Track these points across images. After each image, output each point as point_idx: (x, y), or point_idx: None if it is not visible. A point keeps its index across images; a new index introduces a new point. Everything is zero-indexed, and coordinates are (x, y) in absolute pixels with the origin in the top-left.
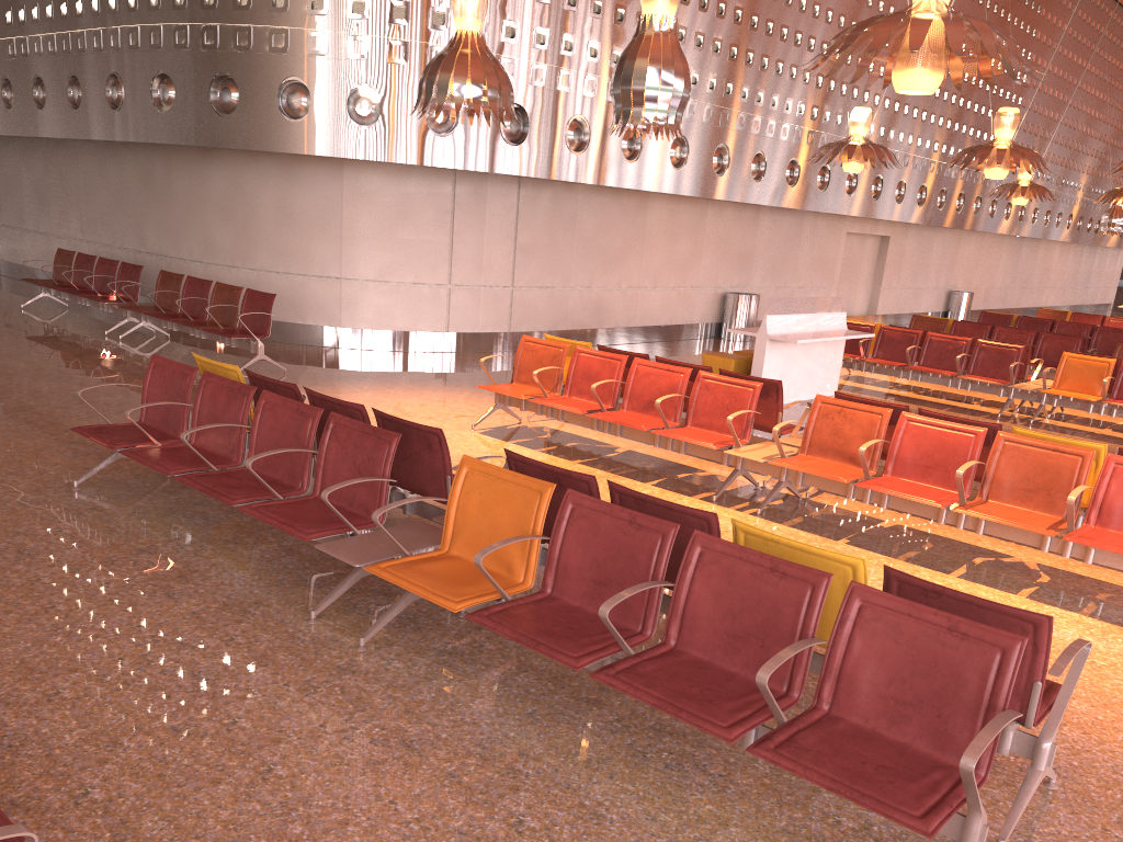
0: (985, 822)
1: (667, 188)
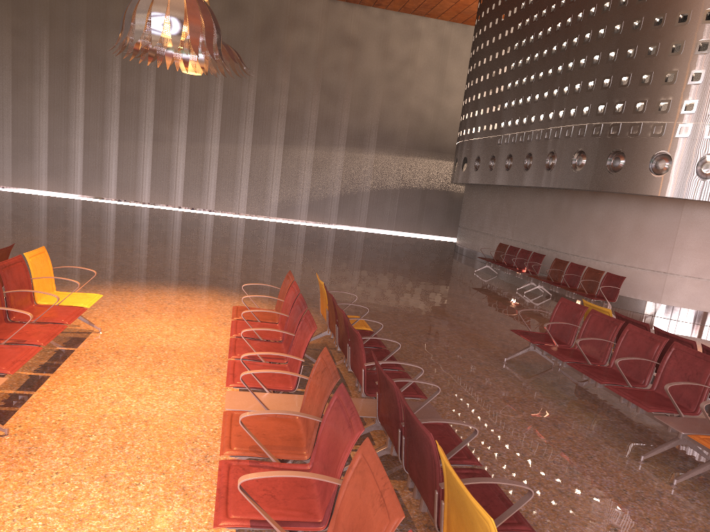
0: None
1: None
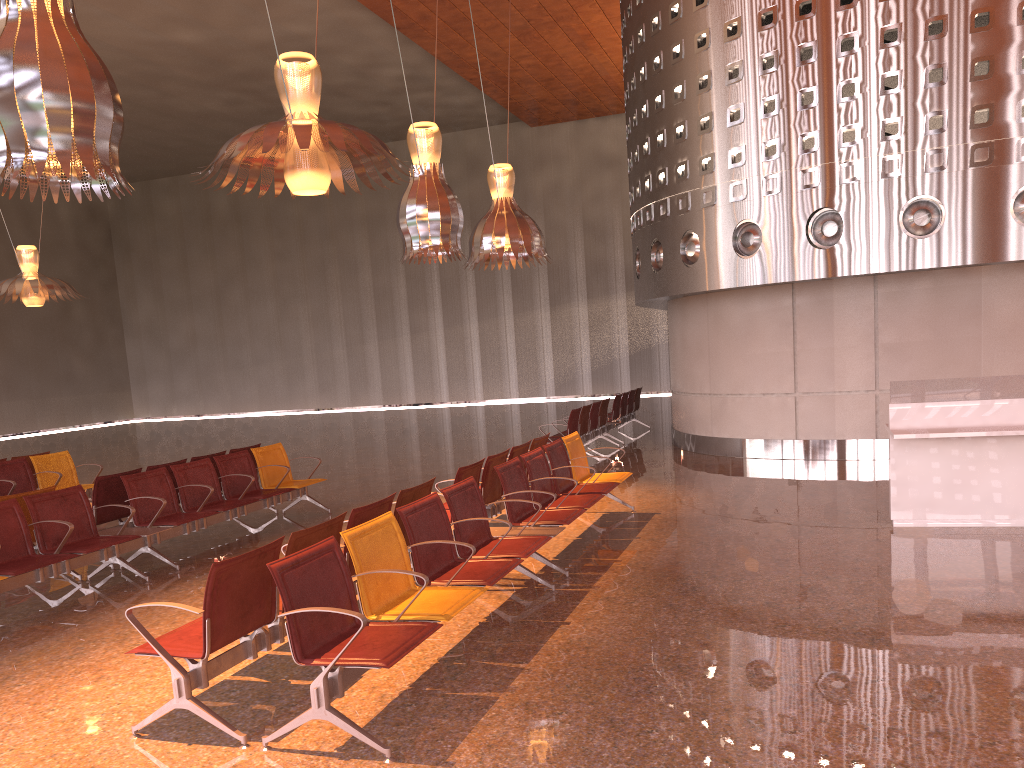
0: None
1: None
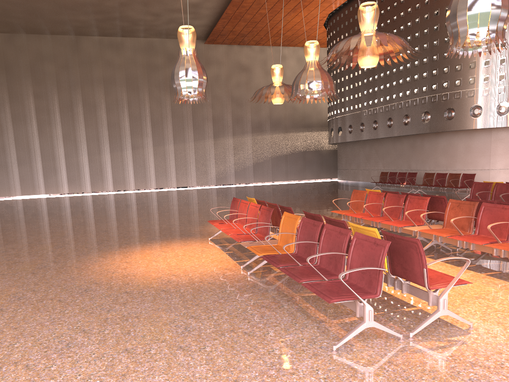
0: None
1: None
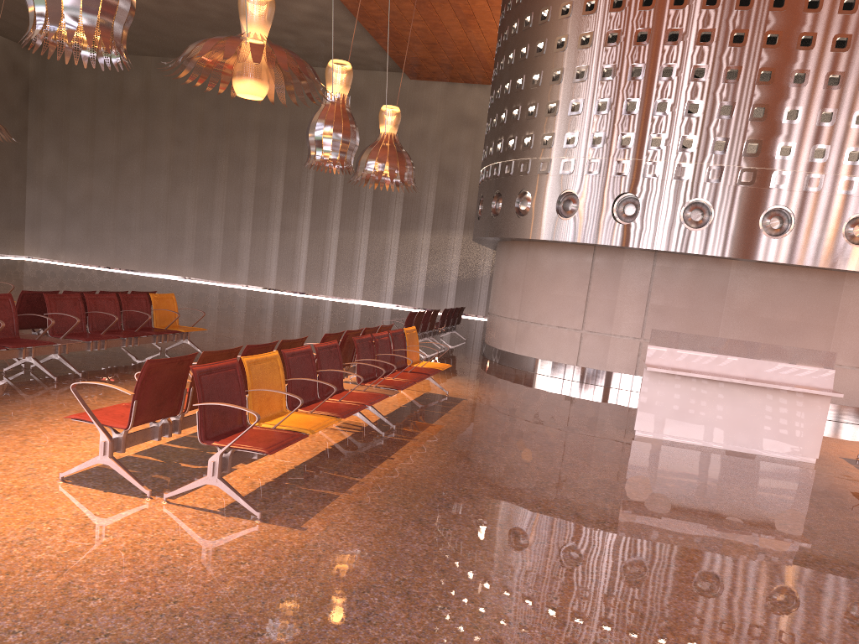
0: None
1: (837, 263)
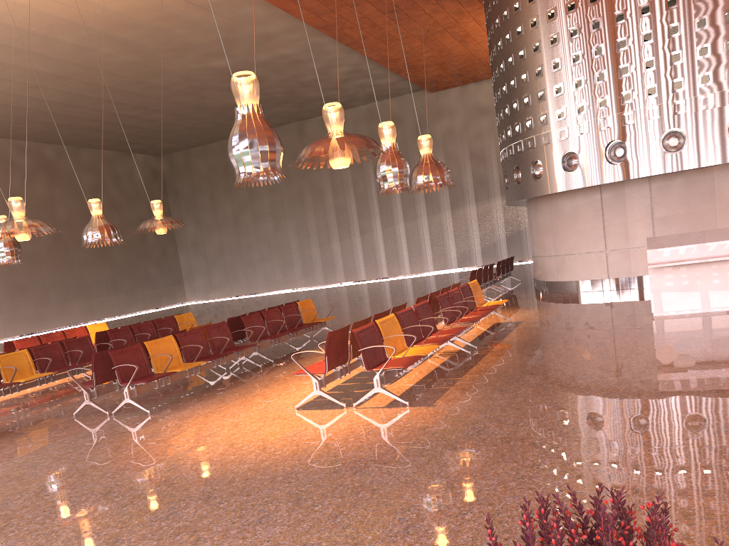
0: (86, 393)
1: None
